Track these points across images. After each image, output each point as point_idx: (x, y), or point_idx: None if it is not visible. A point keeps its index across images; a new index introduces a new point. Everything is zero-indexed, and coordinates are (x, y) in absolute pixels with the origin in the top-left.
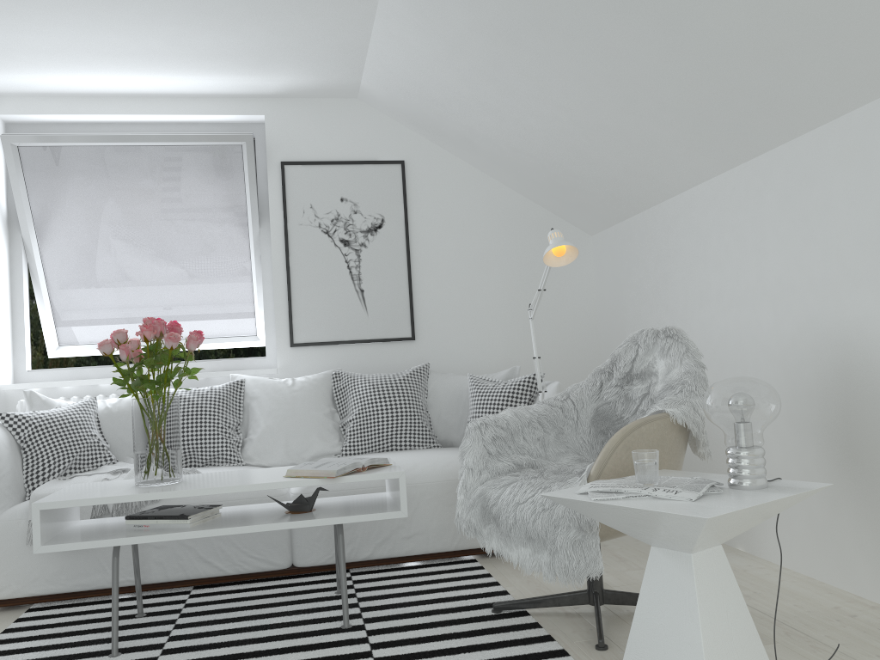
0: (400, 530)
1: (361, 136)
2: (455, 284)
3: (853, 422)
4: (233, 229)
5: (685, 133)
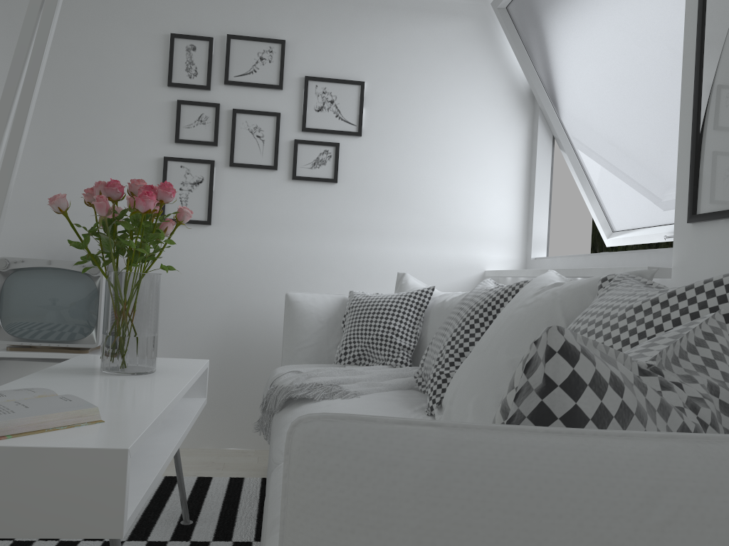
0: None
1: None
2: None
3: None
4: None
5: None
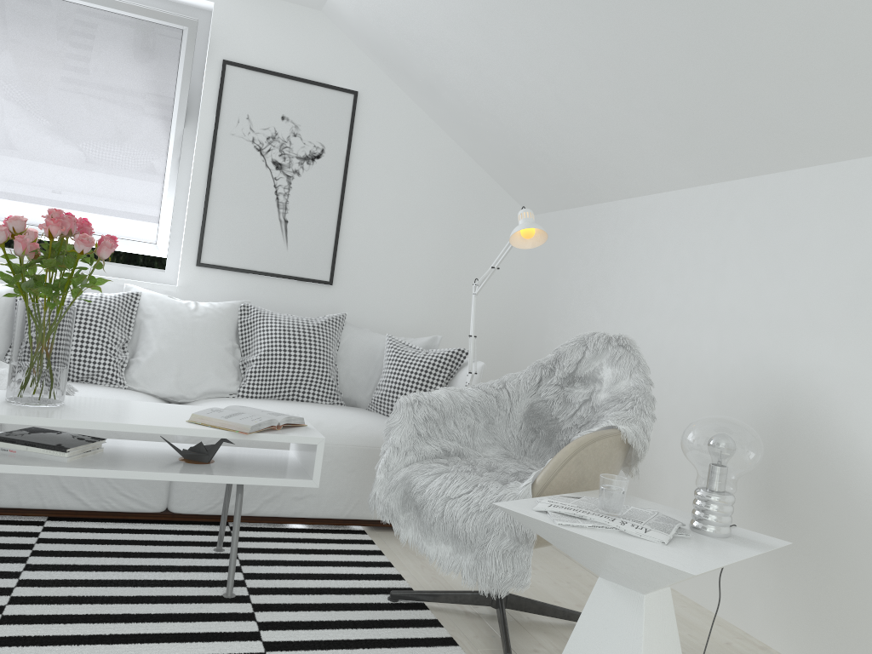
0: (292, 490)
1: (317, 53)
2: (385, 236)
3: (781, 466)
4: (153, 121)
5: (672, 138)
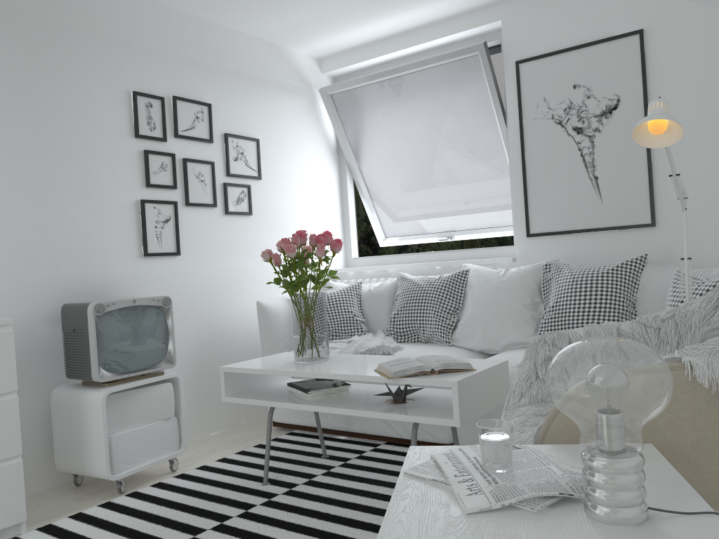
0: None
1: (594, 14)
2: (708, 160)
3: None
4: (486, 131)
5: None
